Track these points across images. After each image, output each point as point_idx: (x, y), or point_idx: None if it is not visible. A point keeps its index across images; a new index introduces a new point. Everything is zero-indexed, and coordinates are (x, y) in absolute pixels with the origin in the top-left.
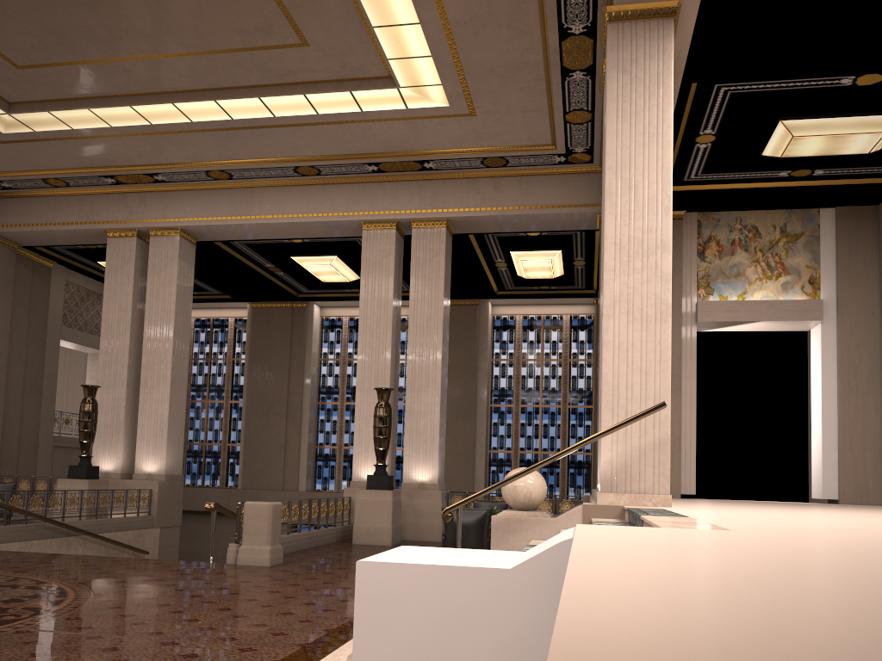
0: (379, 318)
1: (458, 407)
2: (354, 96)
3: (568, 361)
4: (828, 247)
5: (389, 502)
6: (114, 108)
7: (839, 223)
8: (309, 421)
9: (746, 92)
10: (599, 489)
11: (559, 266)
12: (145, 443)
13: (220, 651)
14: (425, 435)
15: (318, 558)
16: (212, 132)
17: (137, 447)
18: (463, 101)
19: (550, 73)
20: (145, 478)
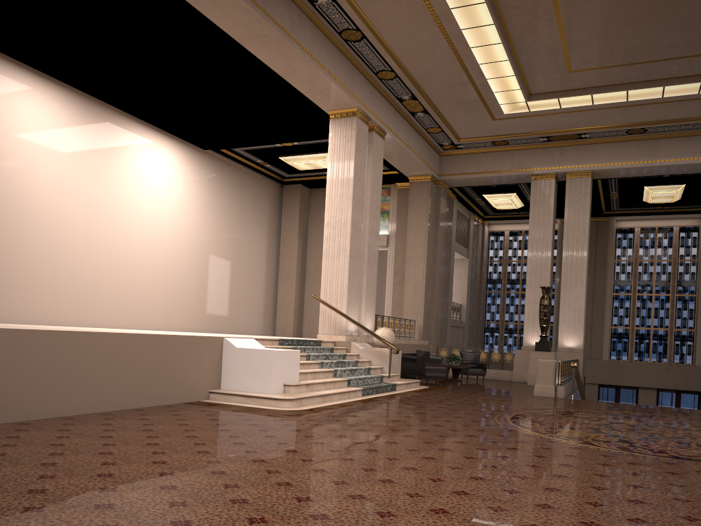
0: None
1: None
2: None
3: None
4: None
5: None
6: (613, 92)
7: None
8: (610, 308)
9: None
10: None
11: None
12: (565, 326)
13: None
14: None
15: None
16: (667, 103)
17: (559, 329)
18: None
19: None
20: (566, 351)
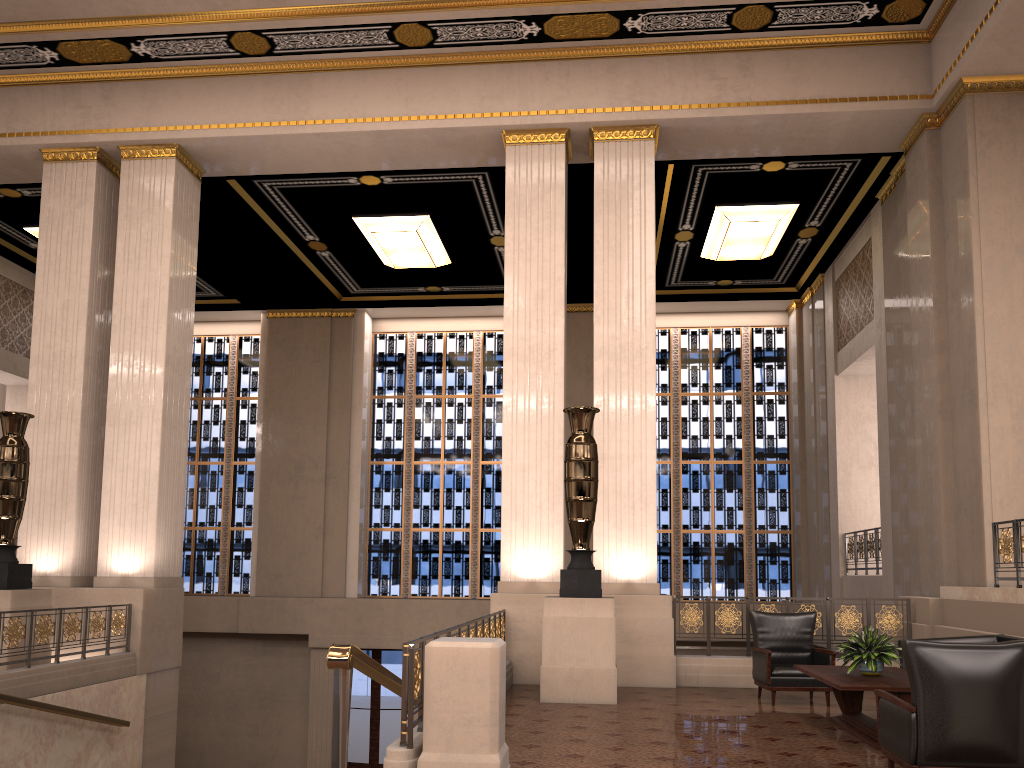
0: (541, 296)
1: None
2: None
3: (750, 396)
4: None
5: (610, 620)
6: None
7: None
8: (361, 490)
9: None
10: None
11: (778, 237)
12: (116, 522)
13: None
14: (632, 497)
15: (553, 757)
16: None
17: (101, 528)
18: None
19: None
20: (116, 584)
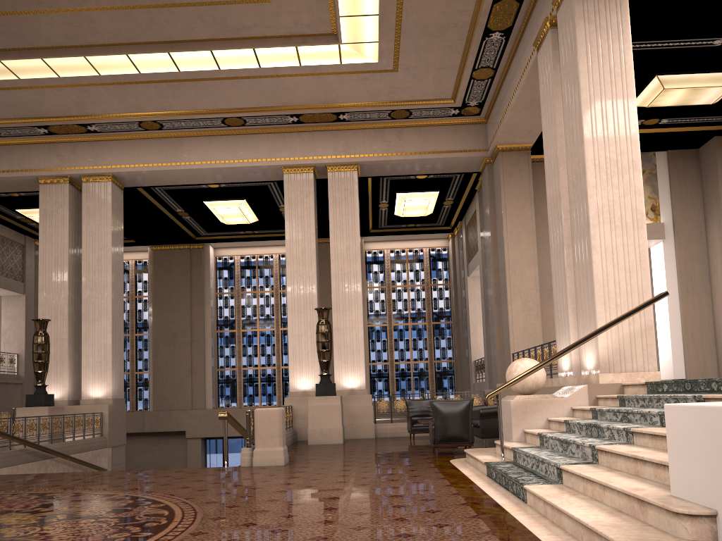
0: (304, 250)
1: None
2: (298, 51)
3: (429, 286)
4: (663, 182)
5: (338, 405)
6: (68, 58)
7: (670, 163)
8: (212, 347)
9: (640, 50)
10: (585, 372)
11: (432, 205)
12: (90, 371)
13: (422, 529)
14: (352, 348)
15: (307, 456)
16: (155, 84)
17: (82, 375)
18: (391, 57)
19: (474, 33)
20: (92, 403)
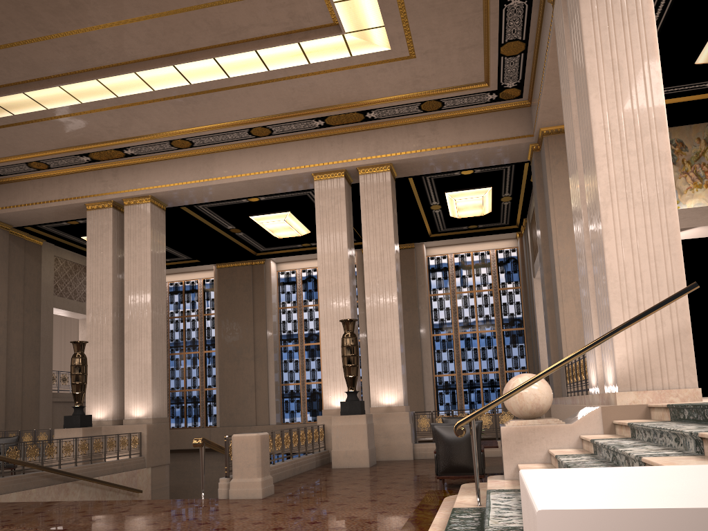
0: (336, 259)
1: (405, 339)
2: (302, 48)
3: (498, 291)
4: None
5: (364, 425)
6: (83, 82)
7: None
8: (274, 362)
9: None
10: (607, 390)
11: (488, 203)
12: (132, 391)
13: None
14: (388, 361)
15: (306, 485)
16: (173, 100)
17: (125, 395)
18: (404, 42)
19: (489, 1)
20: (134, 422)
